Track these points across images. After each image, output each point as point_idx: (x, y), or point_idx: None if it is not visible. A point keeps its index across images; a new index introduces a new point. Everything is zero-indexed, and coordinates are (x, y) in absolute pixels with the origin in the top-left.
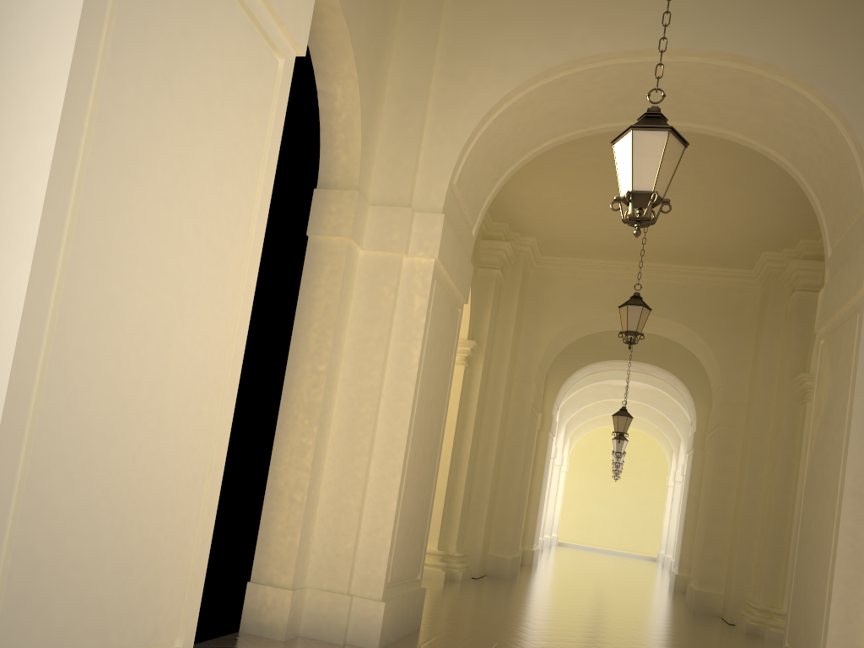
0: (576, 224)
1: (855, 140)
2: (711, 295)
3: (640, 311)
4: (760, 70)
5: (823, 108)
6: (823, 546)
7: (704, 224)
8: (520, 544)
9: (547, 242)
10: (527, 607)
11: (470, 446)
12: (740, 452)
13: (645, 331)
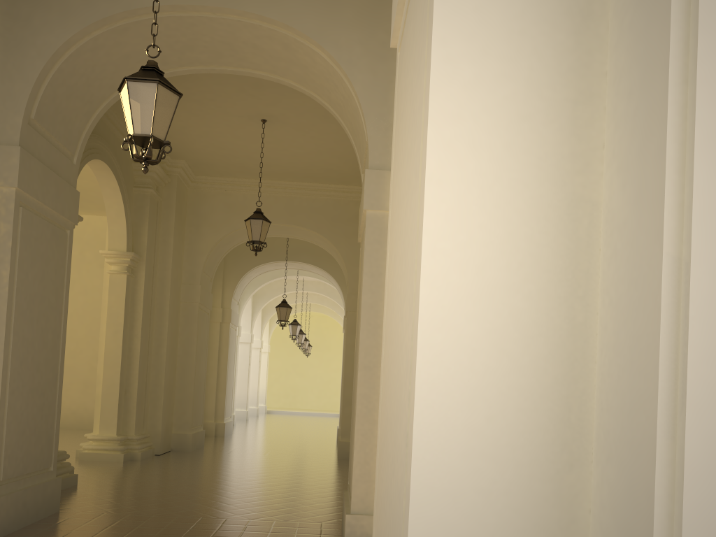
0: (215, 149)
1: (354, 92)
2: (336, 207)
3: (261, 224)
4: (285, 30)
5: (333, 64)
6: (355, 408)
7: (315, 151)
8: (213, 419)
9: (196, 164)
10: (187, 476)
11: (140, 344)
12: None
13: (291, 237)
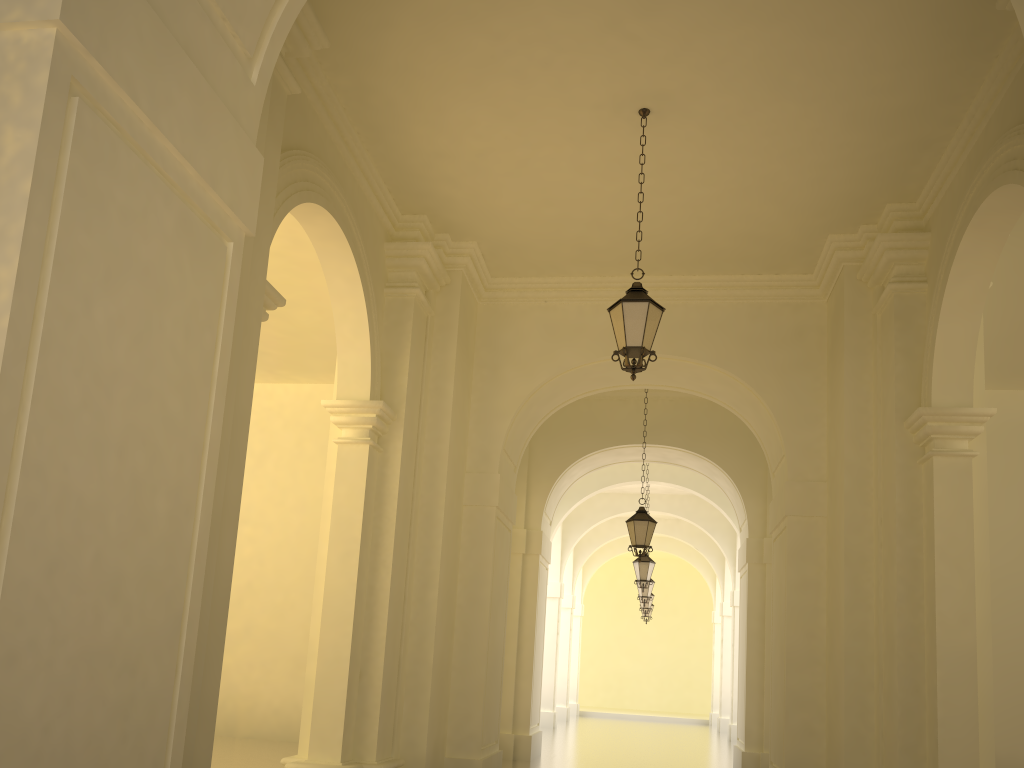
0: (534, 205)
1: None
2: (755, 318)
3: (646, 311)
4: None
5: None
6: None
7: (735, 187)
8: (509, 728)
9: (496, 249)
10: None
11: (390, 579)
12: (825, 555)
13: (661, 387)
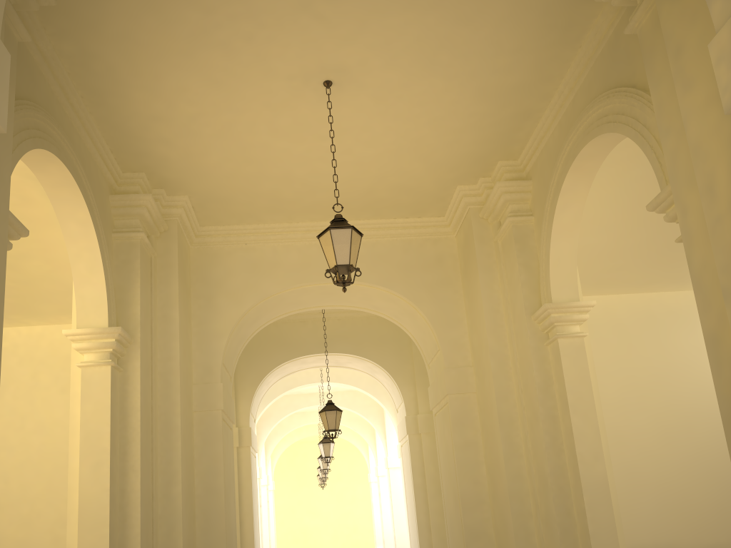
0: (237, 164)
1: None
2: (407, 250)
3: (350, 236)
4: None
5: None
6: None
7: (393, 148)
8: None
9: (204, 202)
10: None
11: (140, 482)
12: (479, 421)
13: (339, 307)
